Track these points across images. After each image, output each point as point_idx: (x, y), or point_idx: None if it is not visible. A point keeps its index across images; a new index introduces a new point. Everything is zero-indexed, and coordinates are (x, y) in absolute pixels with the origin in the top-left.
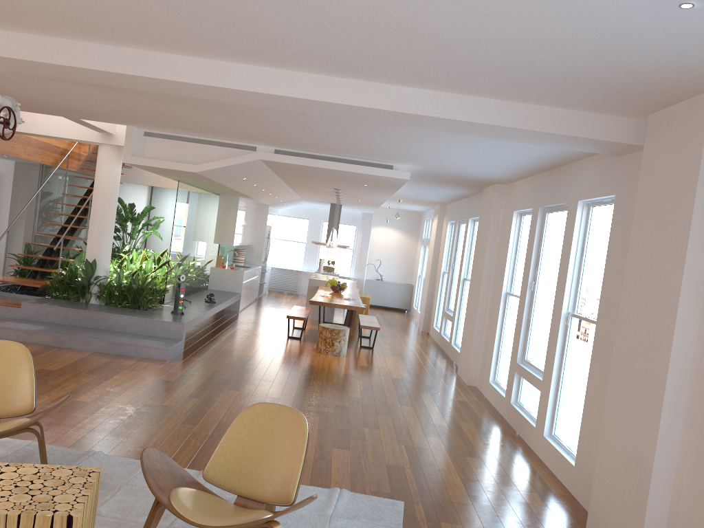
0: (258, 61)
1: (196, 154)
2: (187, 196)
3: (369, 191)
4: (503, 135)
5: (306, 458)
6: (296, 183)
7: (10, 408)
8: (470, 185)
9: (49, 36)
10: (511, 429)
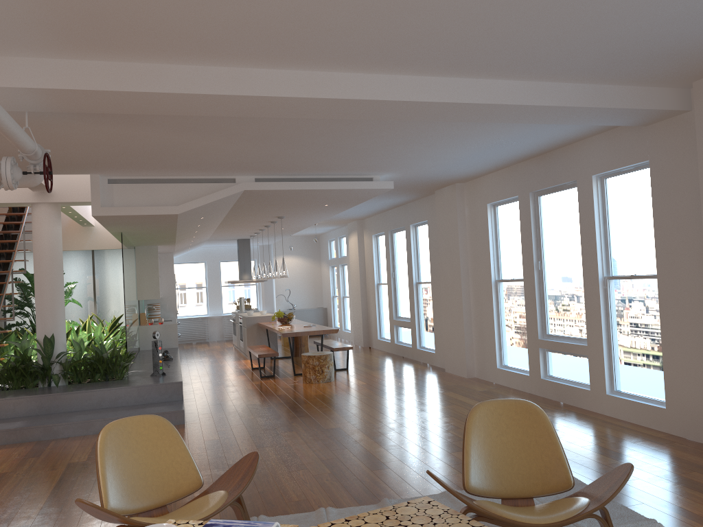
0: (365, 67)
1: (172, 195)
2: (125, 249)
3: (316, 213)
4: (563, 118)
5: (444, 467)
6: (236, 218)
7: (176, 490)
8: (425, 189)
9: (131, 61)
10: (553, 401)
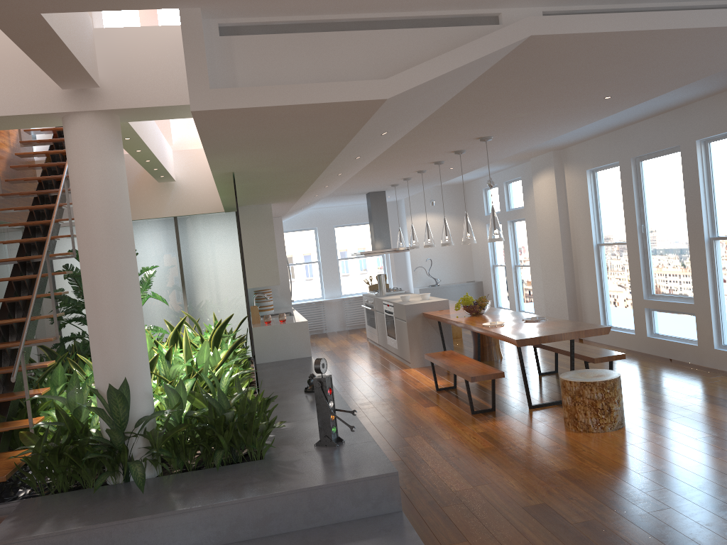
0: None
1: (366, 58)
2: None
3: (553, 125)
4: None
5: None
6: (411, 145)
7: None
8: None
9: None
10: None
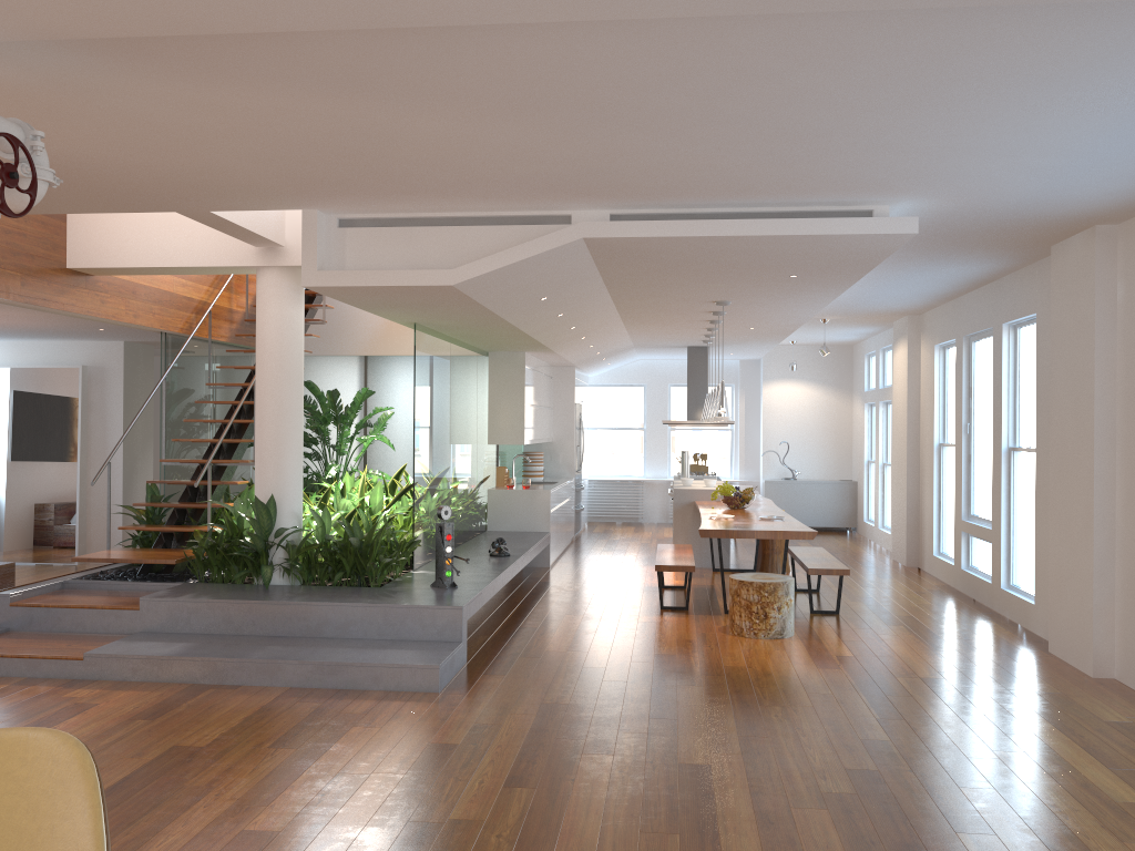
0: None
1: (449, 248)
2: (433, 354)
3: (790, 295)
4: None
5: None
6: (638, 304)
7: None
8: (1024, 242)
9: None
10: None
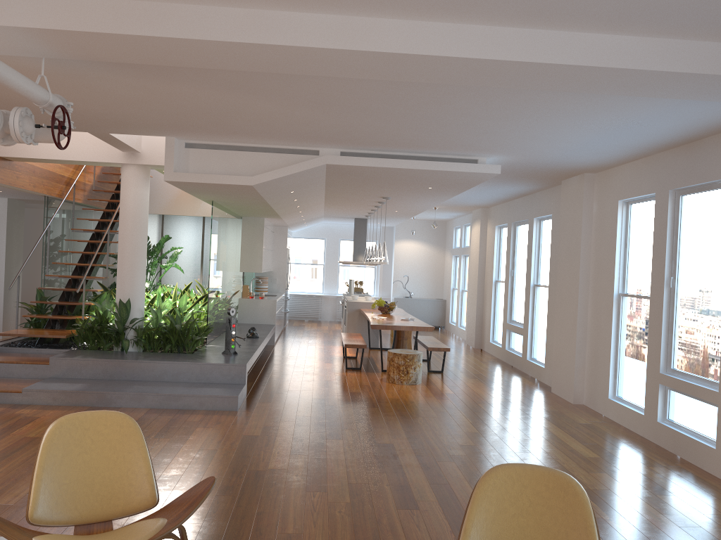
0: (415, 11)
1: (250, 164)
2: (219, 219)
3: (424, 196)
4: (703, 92)
5: None
6: (338, 195)
7: (125, 504)
8: (548, 178)
9: None
10: (668, 452)
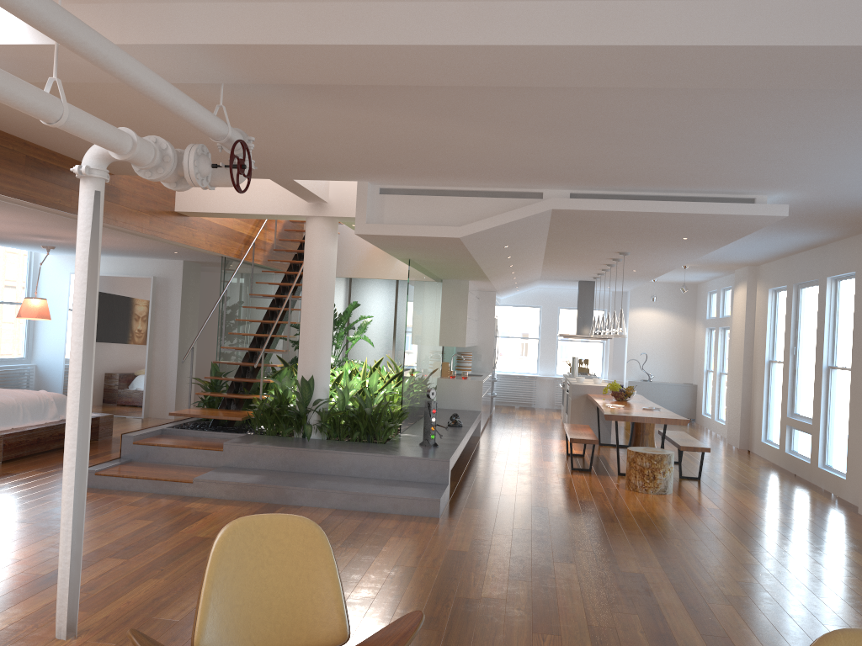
0: None
1: (456, 212)
2: (416, 281)
3: (675, 250)
4: None
5: None
6: (562, 251)
7: (308, 638)
8: (853, 222)
9: None
10: None
